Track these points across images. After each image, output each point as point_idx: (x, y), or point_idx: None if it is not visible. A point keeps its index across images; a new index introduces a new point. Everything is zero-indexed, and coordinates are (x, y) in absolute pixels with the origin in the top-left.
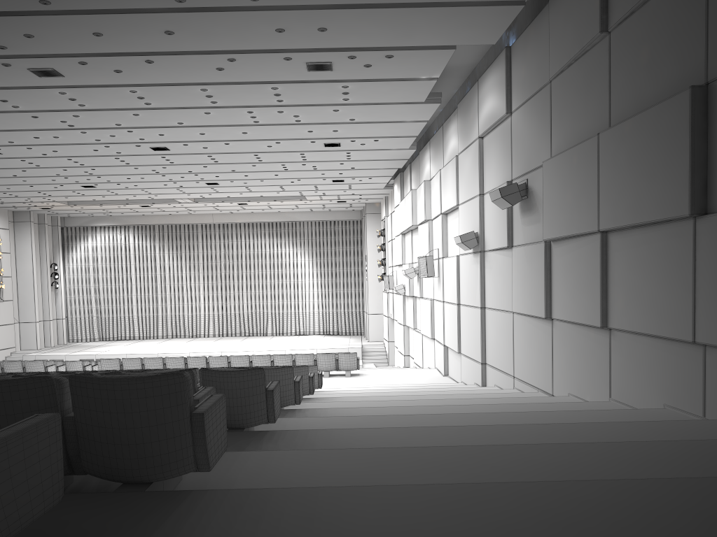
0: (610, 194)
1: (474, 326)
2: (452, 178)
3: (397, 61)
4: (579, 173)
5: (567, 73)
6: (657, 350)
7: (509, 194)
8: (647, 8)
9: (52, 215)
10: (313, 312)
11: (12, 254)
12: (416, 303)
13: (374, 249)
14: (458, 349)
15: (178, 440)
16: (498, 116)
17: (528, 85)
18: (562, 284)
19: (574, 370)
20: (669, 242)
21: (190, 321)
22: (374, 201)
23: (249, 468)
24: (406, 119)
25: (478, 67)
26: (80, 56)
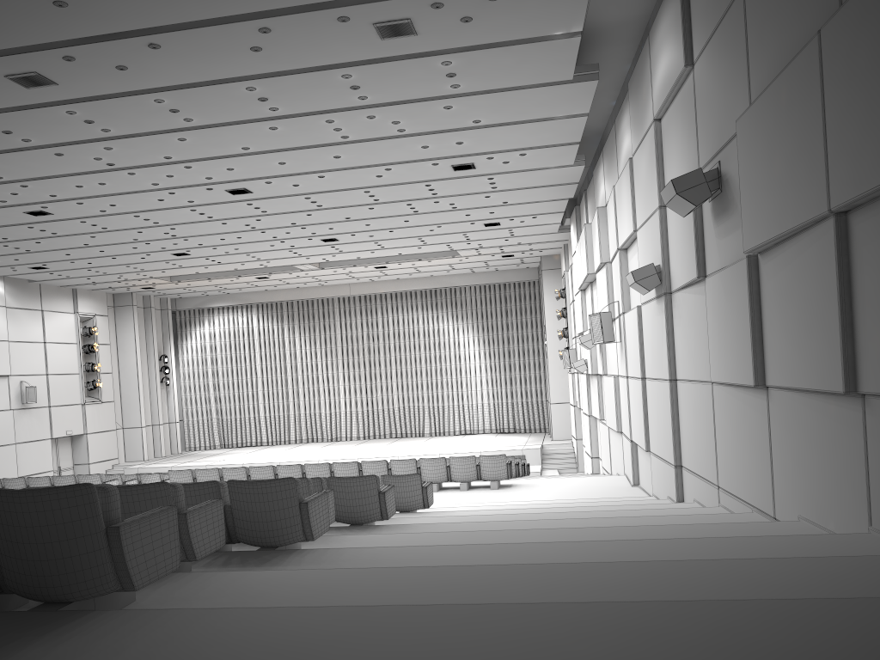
0: (846, 134)
1: (663, 410)
2: (627, 193)
3: (508, 5)
4: (791, 116)
5: None
6: None
7: (689, 187)
8: None
9: (160, 296)
10: (482, 404)
11: (113, 345)
12: (601, 383)
13: (554, 316)
14: (647, 446)
15: None
16: (675, 76)
17: (712, 8)
18: (778, 324)
19: (806, 475)
20: None
21: (328, 421)
22: (552, 252)
23: None
24: (555, 114)
25: (652, 19)
26: (59, 47)
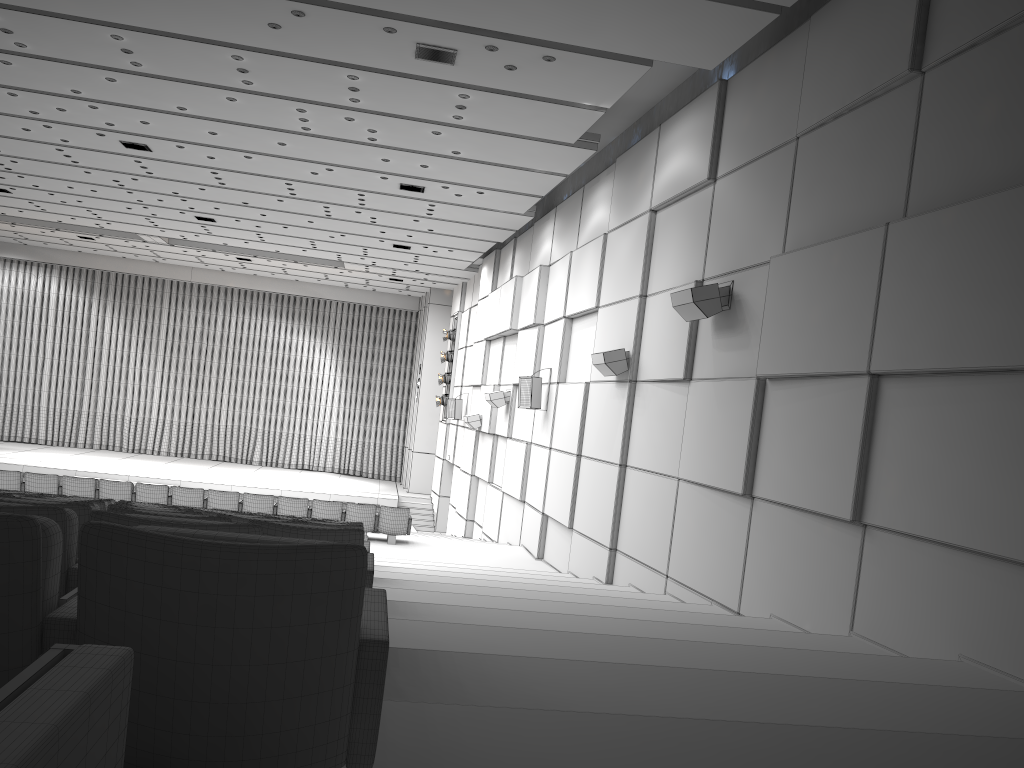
0: (899, 317)
1: (603, 492)
2: (593, 267)
3: (558, 68)
4: (841, 280)
5: (832, 129)
6: (956, 569)
7: (705, 299)
8: (1003, 40)
9: None
10: (327, 438)
11: None
12: (497, 444)
13: (434, 357)
14: (570, 523)
15: (326, 701)
16: (691, 181)
17: (753, 141)
18: (781, 446)
19: (785, 581)
20: (1006, 404)
21: (133, 428)
22: (445, 286)
23: (399, 745)
24: (536, 167)
25: (659, 107)
26: None
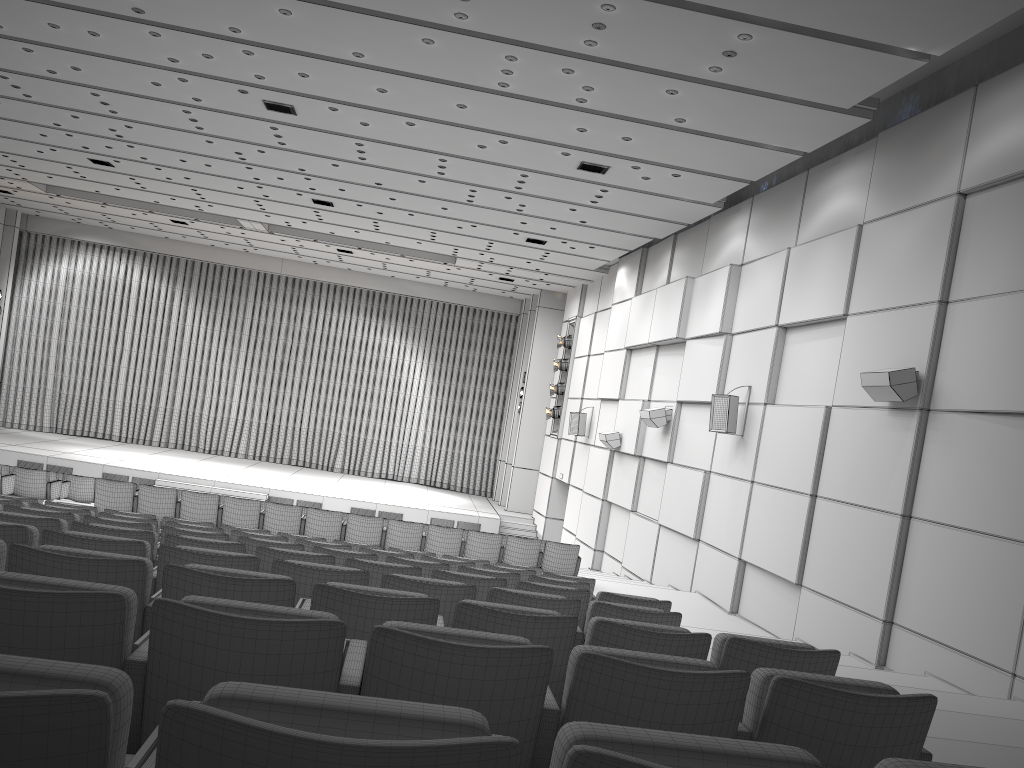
0: None
1: (867, 546)
2: (836, 265)
3: None
4: None
5: None
6: None
7: None
8: None
9: (9, 206)
10: (414, 447)
11: None
12: (643, 468)
13: (541, 365)
14: (798, 578)
15: None
16: None
17: None
18: None
19: None
20: None
21: (211, 427)
22: (558, 288)
23: None
24: (772, 142)
25: (958, 67)
26: None
